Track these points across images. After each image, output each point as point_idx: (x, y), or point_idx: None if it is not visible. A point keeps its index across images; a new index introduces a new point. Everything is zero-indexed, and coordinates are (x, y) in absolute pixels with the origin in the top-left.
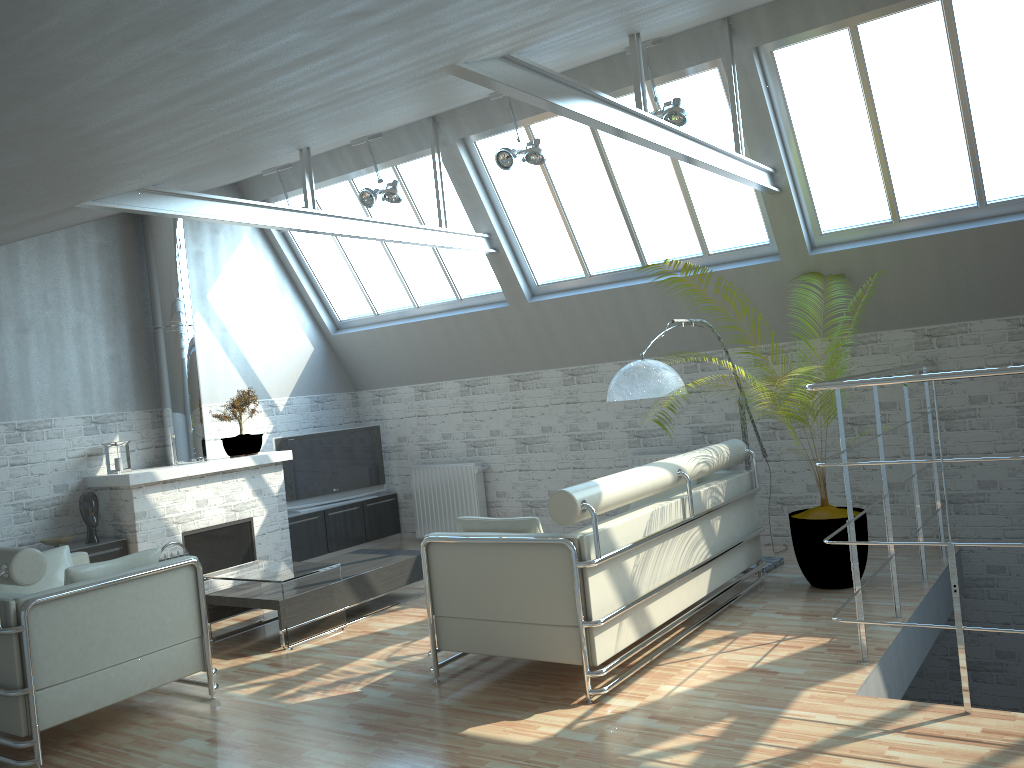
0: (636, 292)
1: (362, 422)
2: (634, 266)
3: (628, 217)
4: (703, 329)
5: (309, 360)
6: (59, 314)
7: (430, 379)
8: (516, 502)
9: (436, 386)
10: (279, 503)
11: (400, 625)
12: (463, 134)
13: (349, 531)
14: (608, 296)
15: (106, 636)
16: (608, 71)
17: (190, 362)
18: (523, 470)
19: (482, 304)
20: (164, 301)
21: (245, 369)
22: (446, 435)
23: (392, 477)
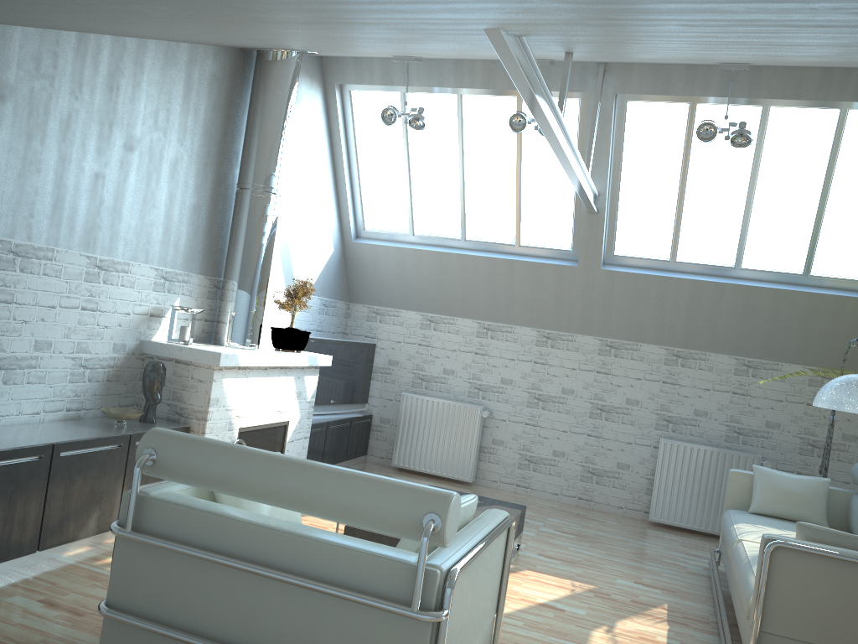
0: (723, 290)
1: (348, 335)
2: (725, 265)
3: (748, 219)
4: (770, 340)
5: (328, 261)
6: (163, 141)
7: (445, 312)
8: (513, 453)
9: (449, 320)
10: (309, 410)
11: (555, 597)
12: (627, 90)
13: (338, 447)
14: (691, 285)
15: (467, 619)
16: (823, 80)
17: (272, 237)
18: (530, 424)
19: (541, 256)
20: (264, 161)
21: (285, 255)
22: (448, 371)
23: (370, 397)
